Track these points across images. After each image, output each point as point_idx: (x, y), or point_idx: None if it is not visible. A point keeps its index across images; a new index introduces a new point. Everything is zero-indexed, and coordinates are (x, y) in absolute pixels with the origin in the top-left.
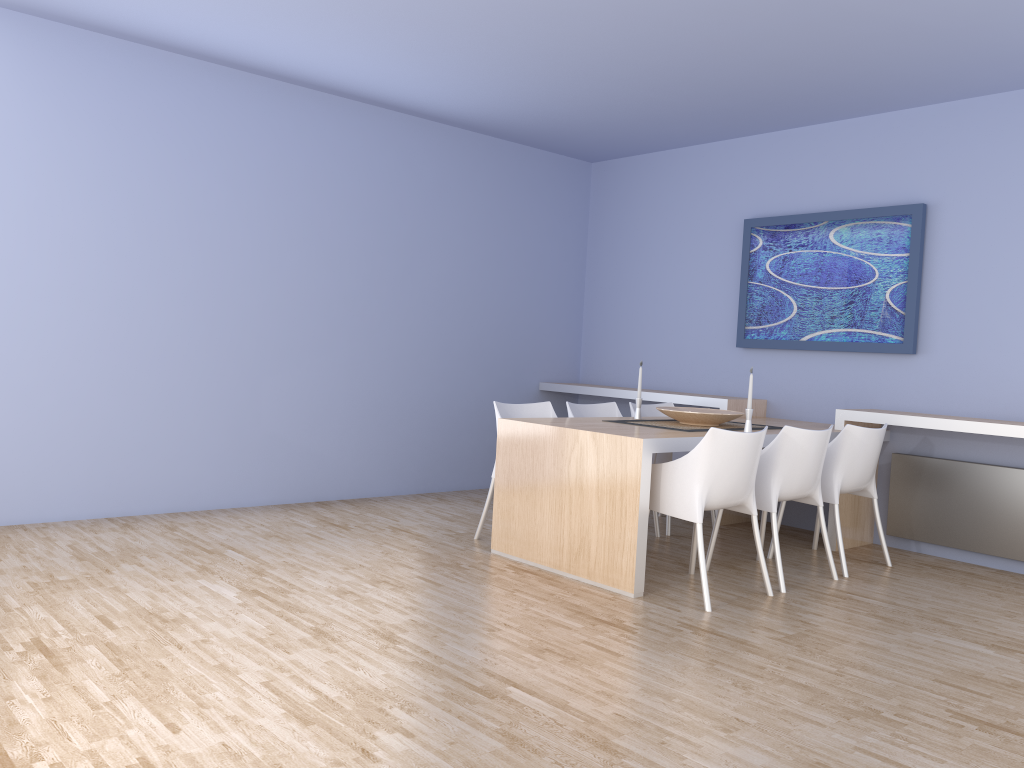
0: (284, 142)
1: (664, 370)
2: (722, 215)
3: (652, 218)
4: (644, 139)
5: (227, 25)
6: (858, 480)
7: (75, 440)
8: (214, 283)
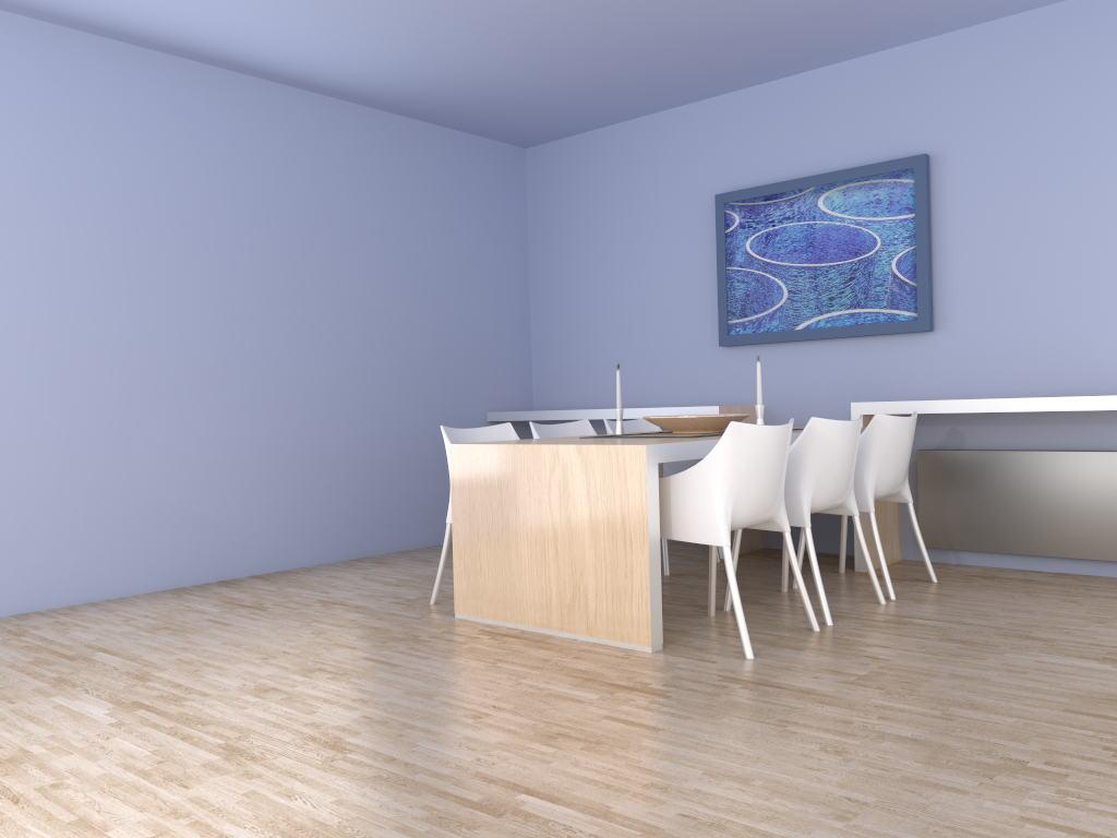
0: (138, 122)
1: (635, 383)
2: (688, 193)
3: (604, 206)
4: (588, 110)
5: None
6: (893, 481)
7: None
8: (56, 306)
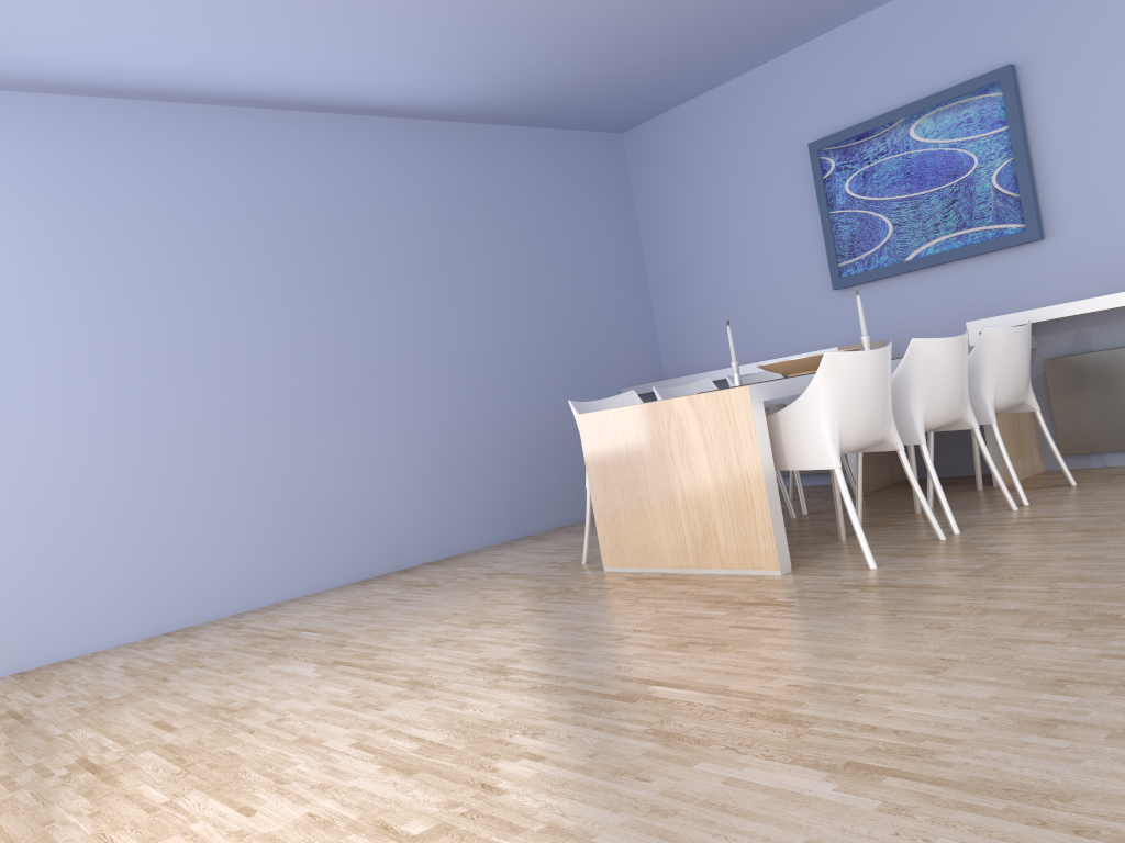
0: (271, 175)
1: (757, 340)
2: (782, 147)
3: (704, 174)
4: (674, 85)
5: (172, 45)
6: (1013, 391)
7: (108, 552)
8: (227, 346)
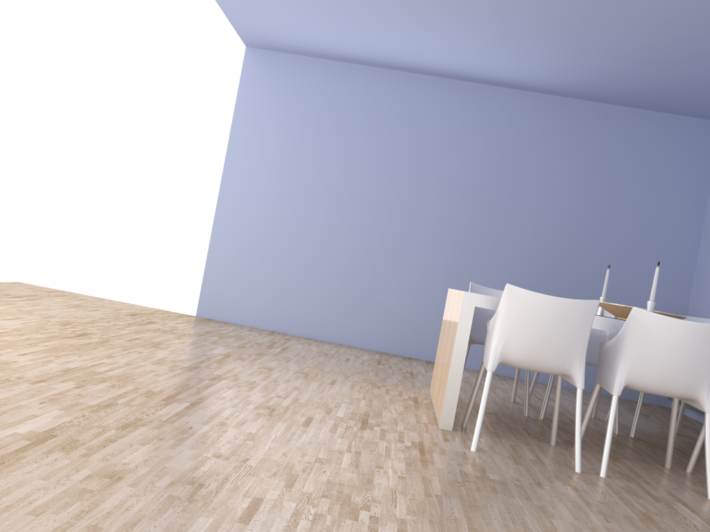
0: (417, 113)
1: None
2: None
3: None
4: None
5: (348, 35)
6: None
7: (264, 282)
8: (357, 201)
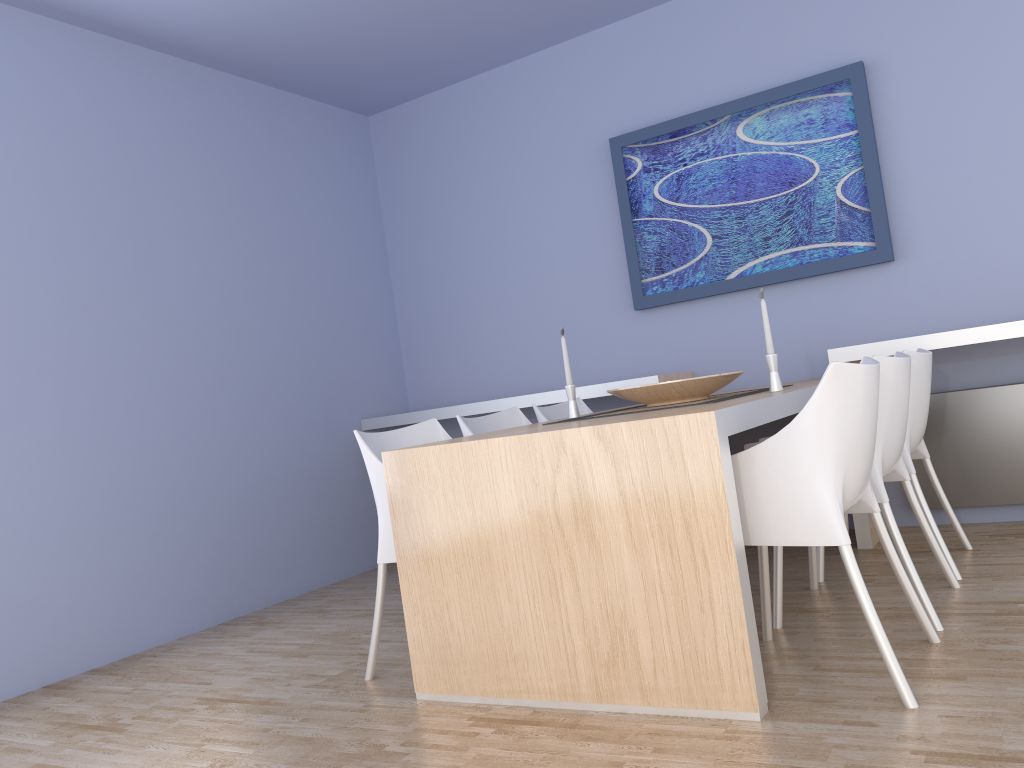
0: None
1: (533, 366)
2: (573, 143)
3: (472, 169)
4: (449, 55)
5: None
6: (921, 433)
7: None
8: None
